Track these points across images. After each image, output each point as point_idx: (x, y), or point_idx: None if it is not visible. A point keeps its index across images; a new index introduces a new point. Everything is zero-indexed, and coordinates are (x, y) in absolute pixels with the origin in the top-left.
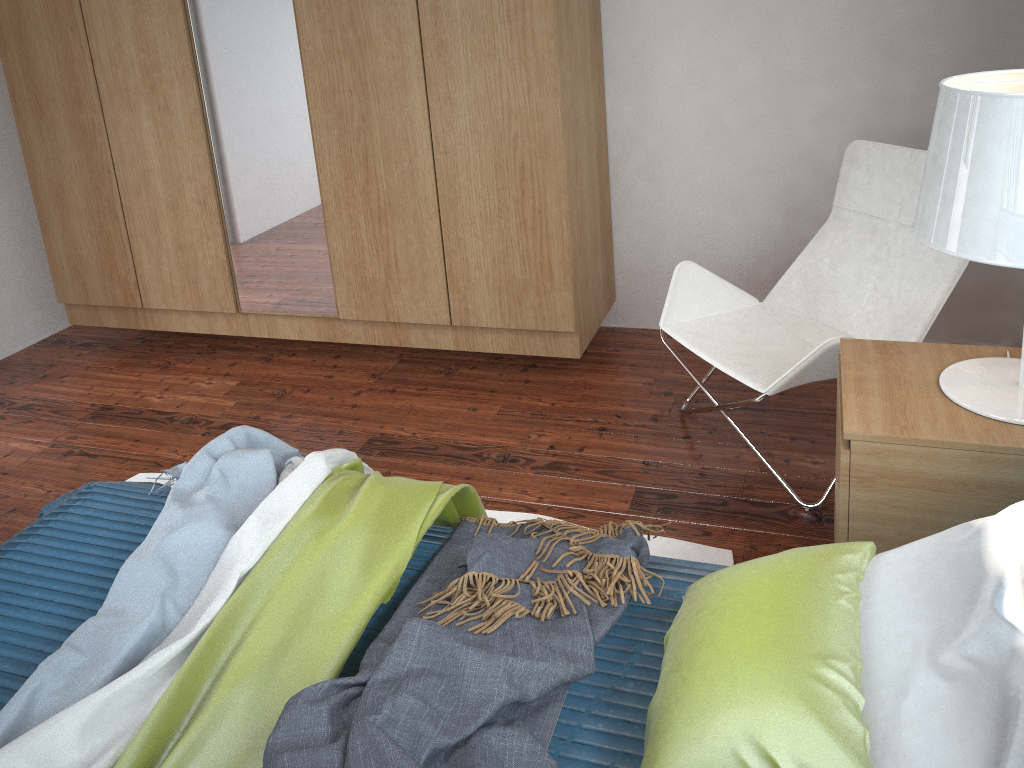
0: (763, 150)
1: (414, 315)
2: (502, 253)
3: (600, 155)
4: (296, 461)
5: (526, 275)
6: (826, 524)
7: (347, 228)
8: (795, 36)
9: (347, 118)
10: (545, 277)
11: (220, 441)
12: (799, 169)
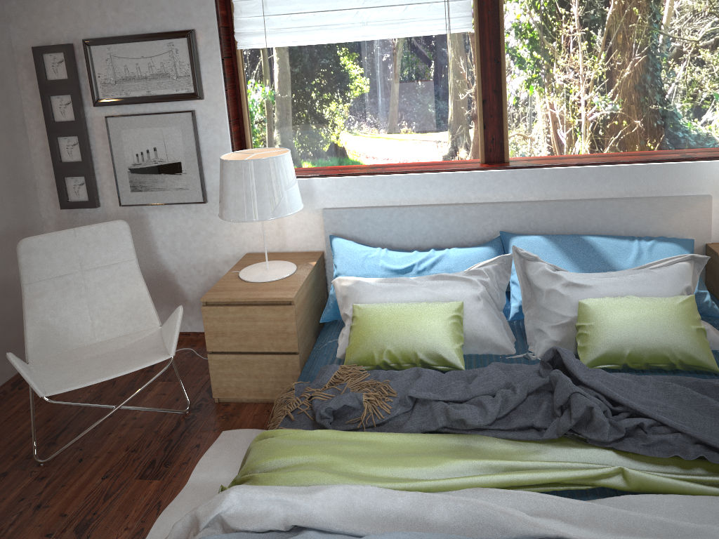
0: None
1: None
2: None
3: None
4: (203, 534)
5: None
6: (202, 406)
7: None
8: None
9: None
10: None
11: None
12: None
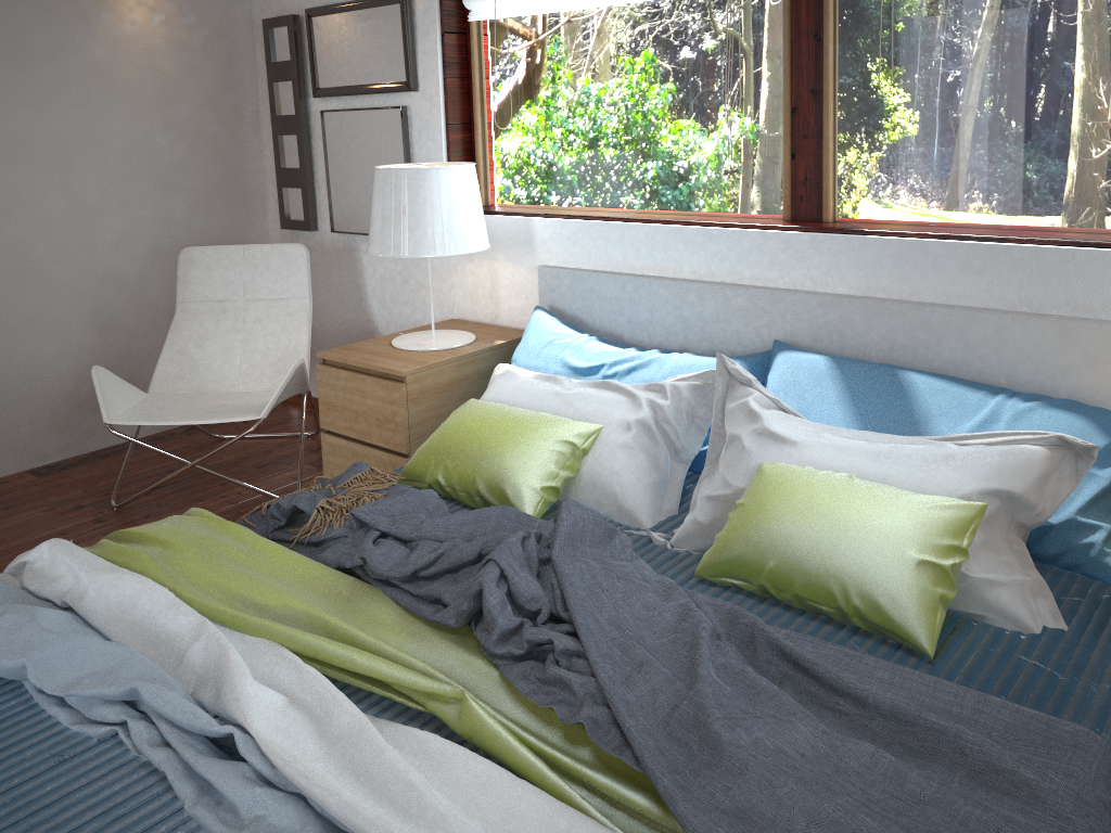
0: (73, 276)
1: None
2: None
3: None
4: None
5: None
6: None
7: None
8: (90, 173)
9: None
10: None
11: None
12: (106, 289)
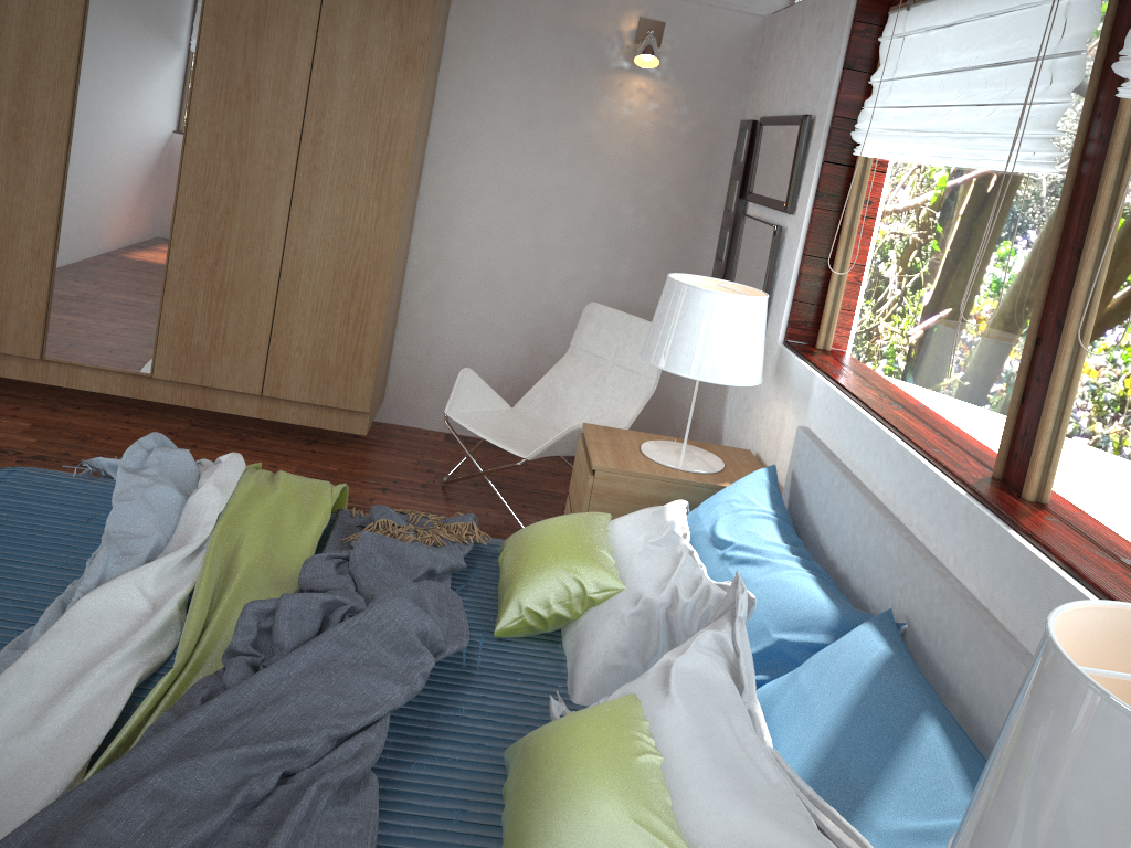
0: (522, 298)
1: (229, 383)
2: (323, 341)
3: (402, 278)
4: (206, 462)
5: (339, 362)
6: None
7: (185, 299)
8: (559, 221)
9: (212, 208)
10: (355, 365)
11: (148, 439)
12: (545, 317)
